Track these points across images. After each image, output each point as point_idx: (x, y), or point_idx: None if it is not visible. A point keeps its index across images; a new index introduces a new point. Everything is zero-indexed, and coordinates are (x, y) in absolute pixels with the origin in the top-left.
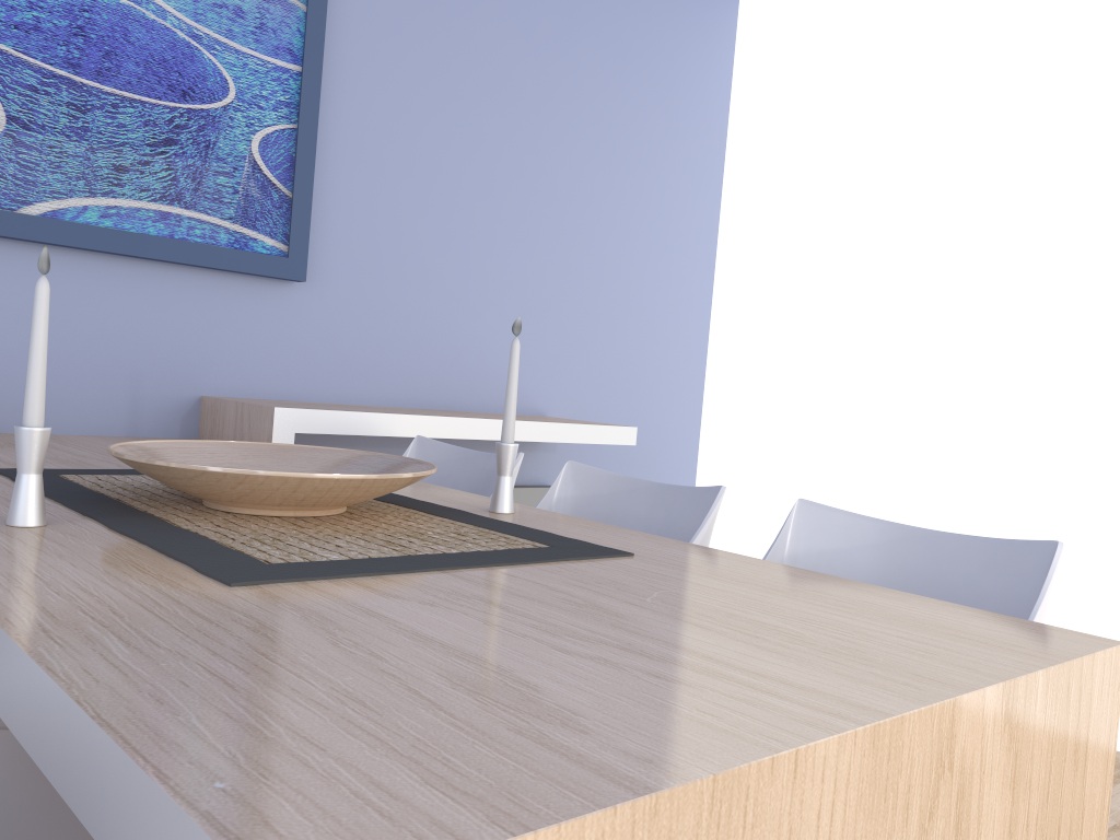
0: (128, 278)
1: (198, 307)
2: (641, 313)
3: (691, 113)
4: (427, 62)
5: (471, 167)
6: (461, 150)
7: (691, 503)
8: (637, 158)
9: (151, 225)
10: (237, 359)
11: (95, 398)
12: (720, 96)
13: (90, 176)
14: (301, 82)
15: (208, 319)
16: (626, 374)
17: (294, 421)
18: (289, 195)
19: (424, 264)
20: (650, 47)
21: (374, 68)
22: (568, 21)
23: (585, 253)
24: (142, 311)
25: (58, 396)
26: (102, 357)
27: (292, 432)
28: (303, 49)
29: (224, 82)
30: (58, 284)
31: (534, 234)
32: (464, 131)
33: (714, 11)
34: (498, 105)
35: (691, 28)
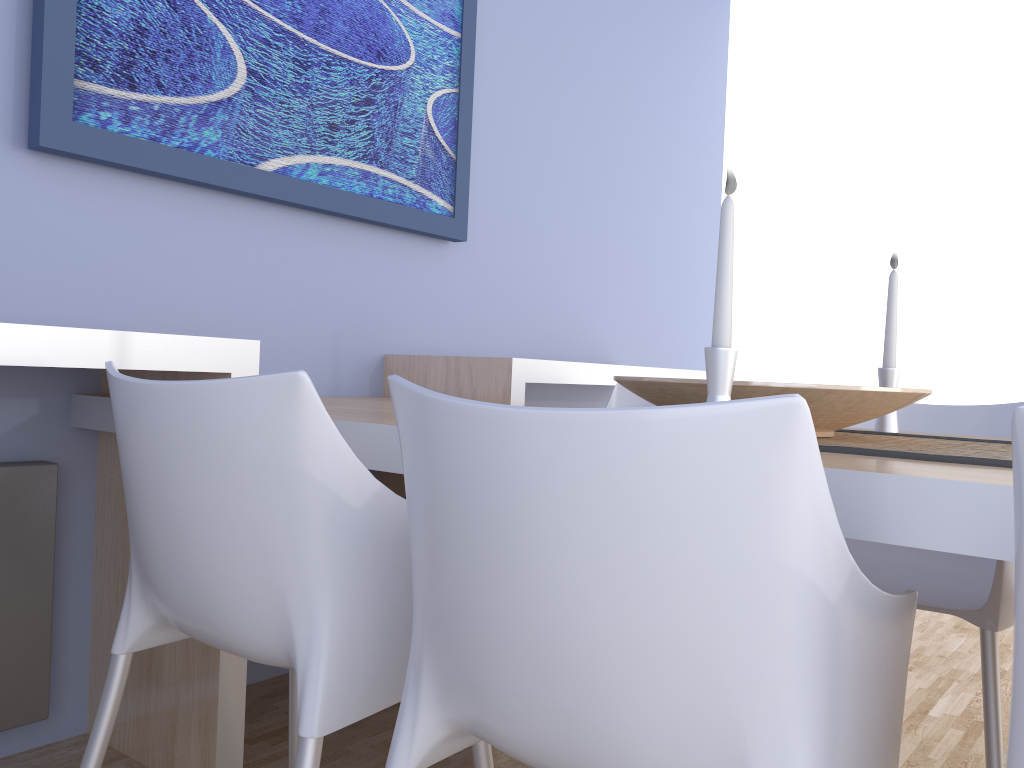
0: (329, 237)
1: (381, 267)
2: (676, 273)
3: (704, 92)
4: (536, 36)
5: (567, 136)
6: (559, 119)
7: (989, 420)
8: (671, 131)
9: (356, 184)
10: (410, 317)
11: (306, 358)
12: (720, 79)
13: (311, 133)
14: (461, 48)
15: (388, 279)
16: (667, 329)
17: (524, 371)
18: (453, 157)
19: (537, 226)
20: (677, 32)
21: (501, 39)
22: (626, 4)
23: (640, 217)
24: (340, 270)
25: (278, 357)
26: (310, 316)
27: (523, 382)
28: (462, 17)
29: (407, 45)
30: (276, 243)
31: (607, 200)
32: (561, 102)
33: (716, 2)
34: (583, 79)
35: (702, 17)
